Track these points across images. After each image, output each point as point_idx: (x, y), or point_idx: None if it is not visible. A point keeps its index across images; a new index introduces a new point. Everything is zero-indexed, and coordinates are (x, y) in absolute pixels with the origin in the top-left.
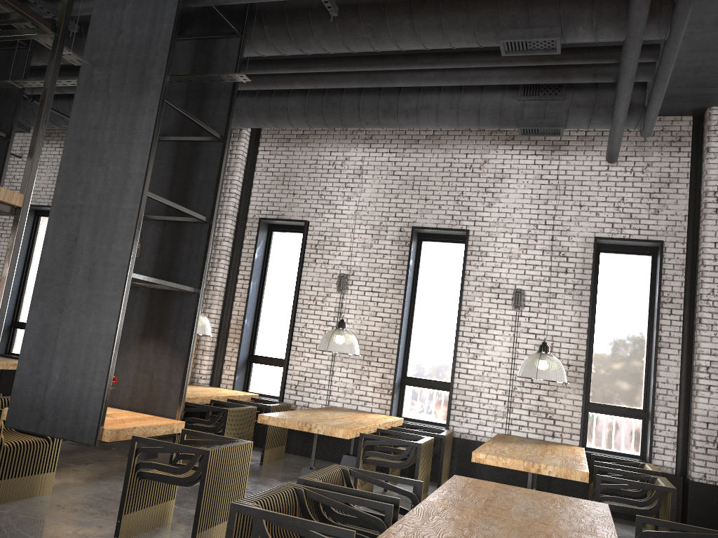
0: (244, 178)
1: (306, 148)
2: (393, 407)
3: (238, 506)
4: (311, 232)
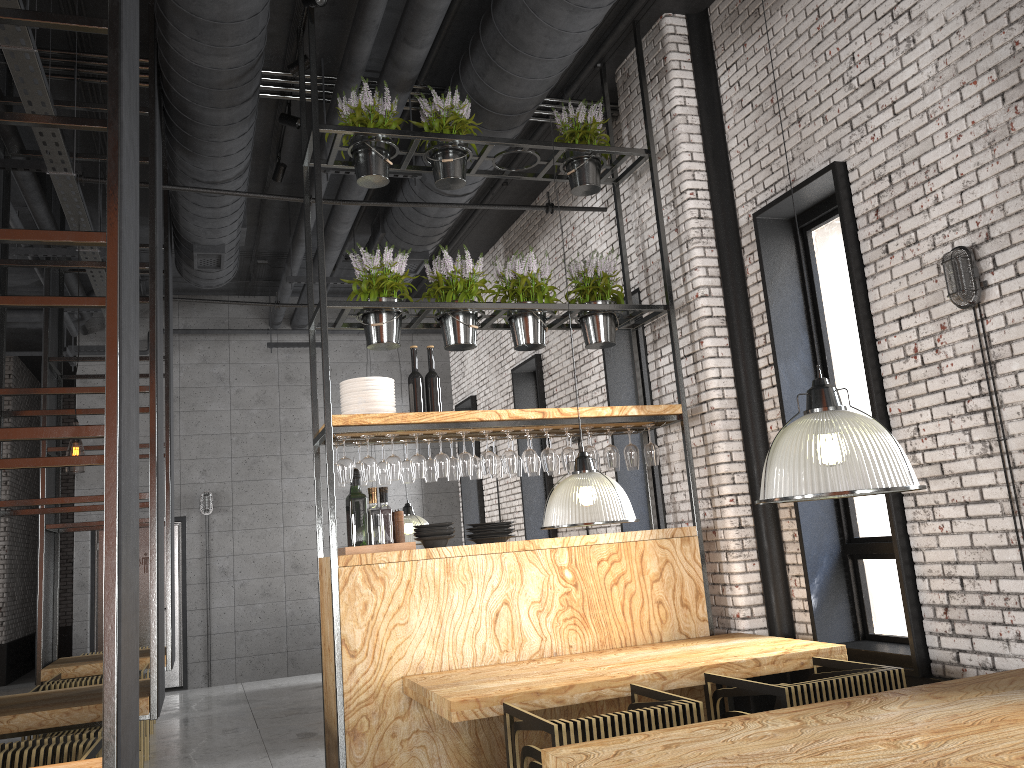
0: (705, 150)
1: (790, 3)
2: None
3: None
4: (858, 185)
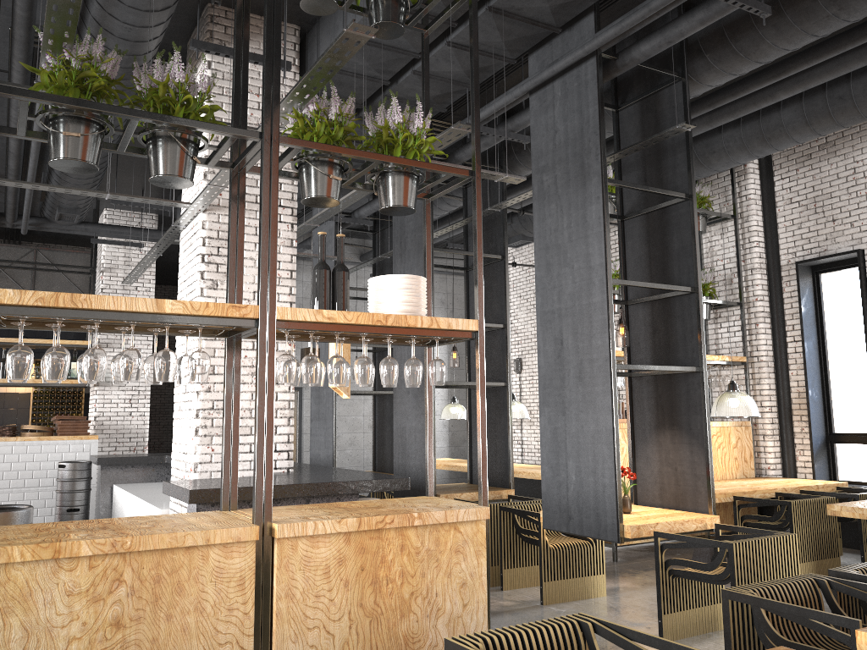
0: (763, 220)
1: (835, 159)
2: None
3: (729, 592)
4: None
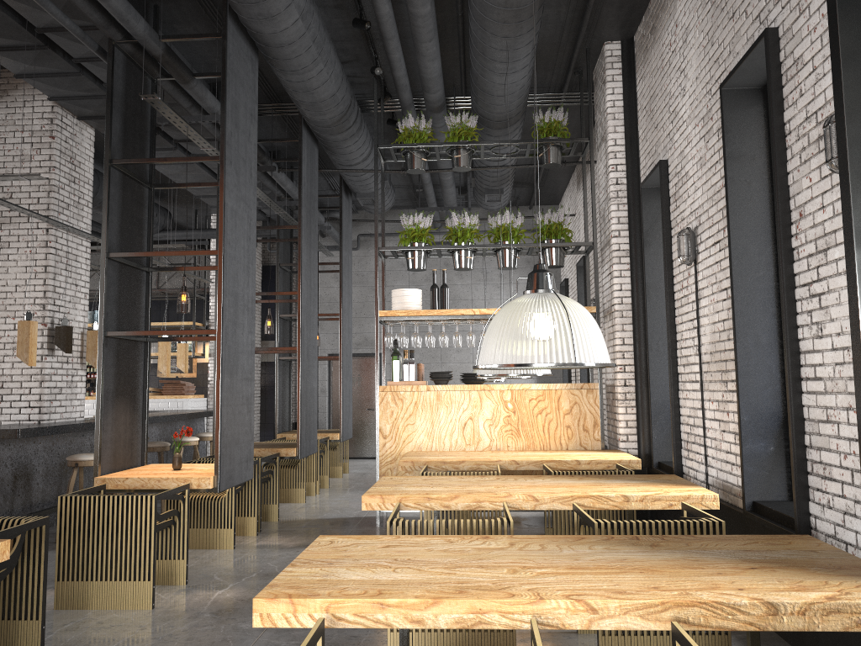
0: (625, 136)
1: (655, 46)
2: (745, 473)
3: None
4: (670, 176)
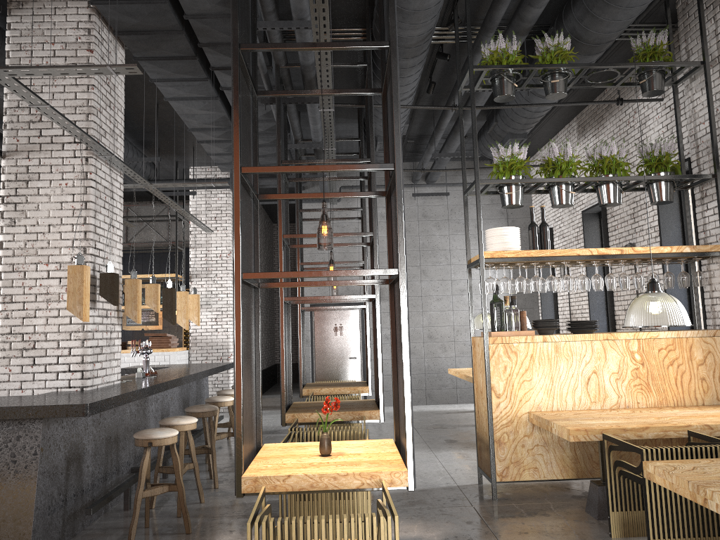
0: None
1: None
2: None
3: None
4: None
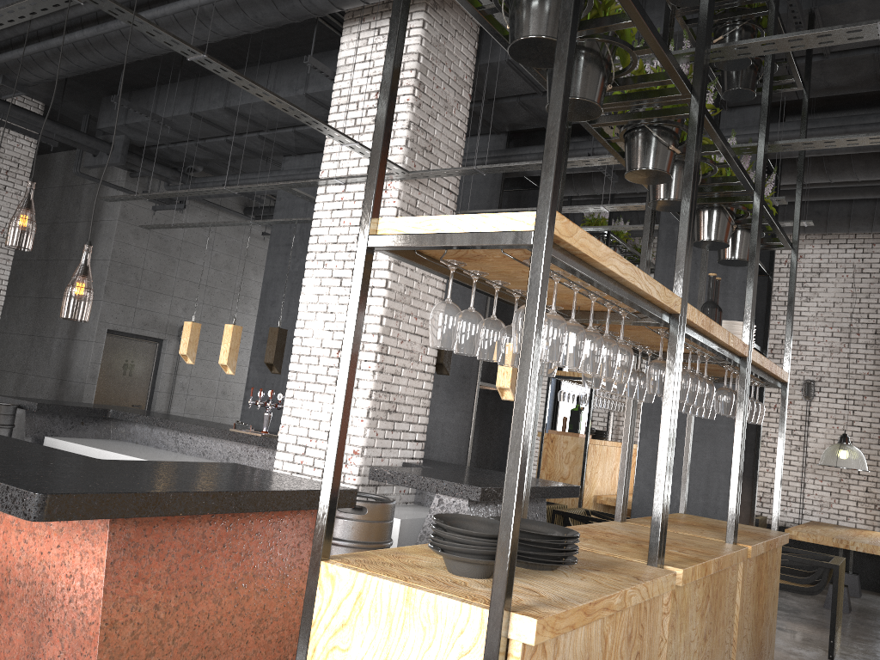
0: None
1: None
2: None
3: None
4: None
